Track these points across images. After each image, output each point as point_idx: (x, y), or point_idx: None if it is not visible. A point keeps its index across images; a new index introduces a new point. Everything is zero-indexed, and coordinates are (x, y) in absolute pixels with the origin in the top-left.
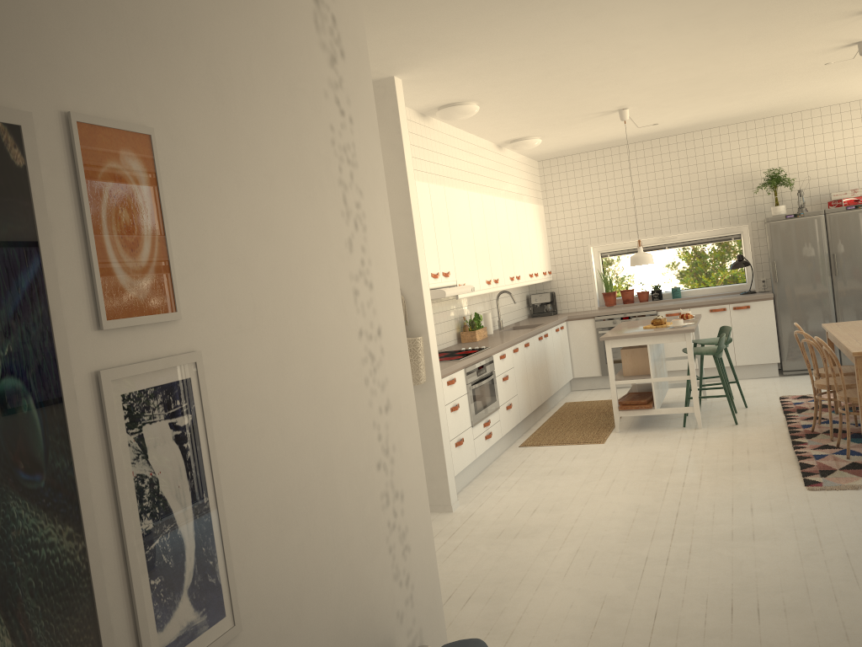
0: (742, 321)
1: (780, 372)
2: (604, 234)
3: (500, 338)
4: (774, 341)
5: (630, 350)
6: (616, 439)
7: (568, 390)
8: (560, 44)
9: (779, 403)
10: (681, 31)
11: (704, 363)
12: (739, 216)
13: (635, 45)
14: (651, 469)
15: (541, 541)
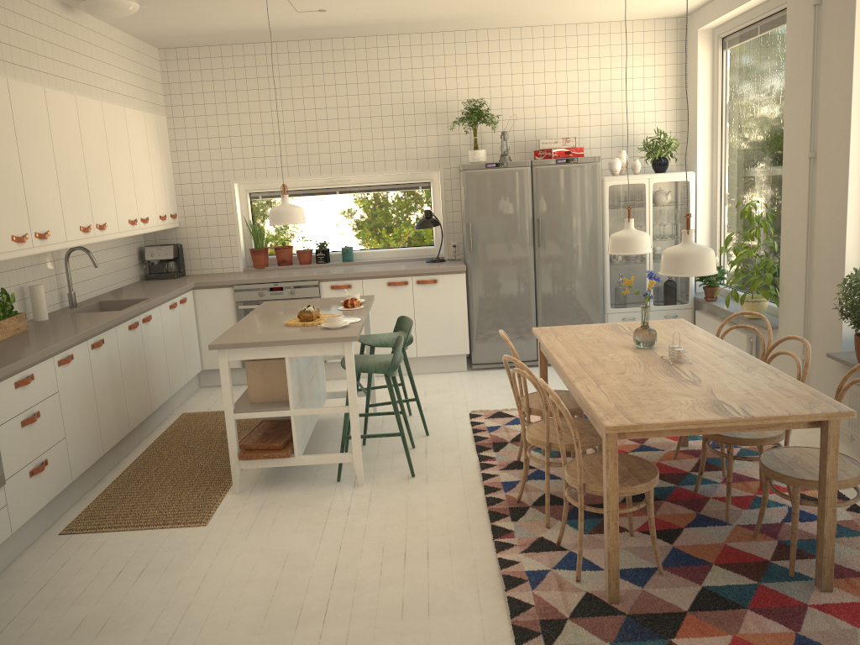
0: (428, 299)
1: (469, 363)
2: (254, 167)
3: (41, 337)
4: (465, 327)
5: (261, 363)
6: (230, 513)
7: (194, 388)
8: None
9: (470, 427)
10: None
11: (378, 353)
12: (430, 158)
13: None
14: (265, 614)
15: None
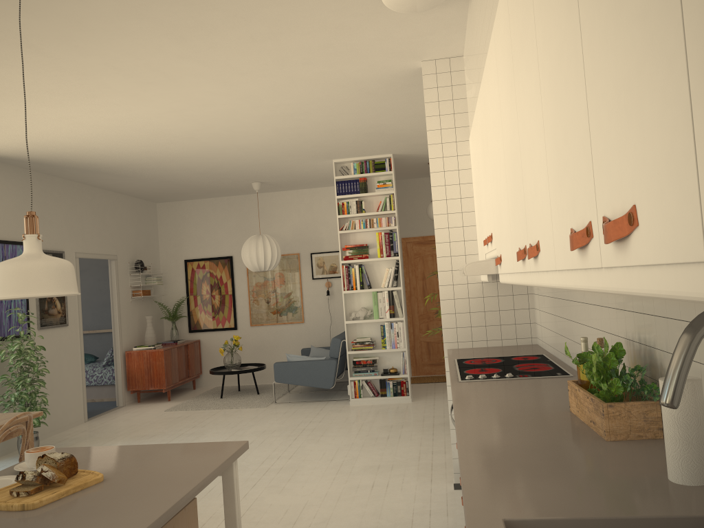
0: None
1: None
2: None
3: (515, 421)
4: None
5: None
6: None
7: None
8: (268, 75)
9: None
10: (148, 69)
11: None
12: None
13: (187, 59)
14: None
15: (357, 464)
